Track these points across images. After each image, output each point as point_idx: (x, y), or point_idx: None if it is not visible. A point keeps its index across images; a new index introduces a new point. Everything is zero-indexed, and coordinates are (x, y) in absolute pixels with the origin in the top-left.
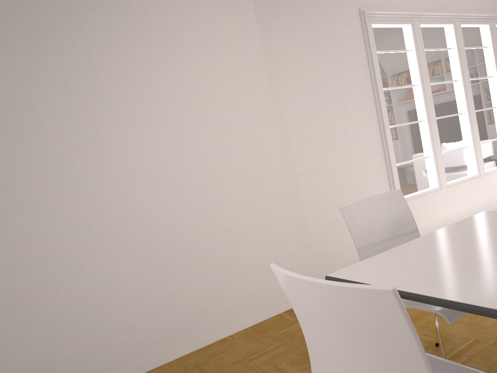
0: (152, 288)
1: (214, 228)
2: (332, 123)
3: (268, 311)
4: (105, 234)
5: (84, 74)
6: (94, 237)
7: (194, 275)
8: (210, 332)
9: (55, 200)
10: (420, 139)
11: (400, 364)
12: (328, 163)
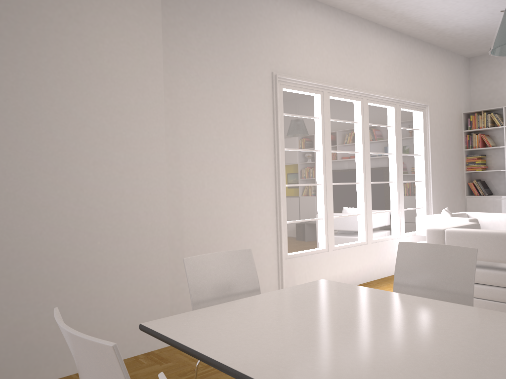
0: None
1: (79, 261)
2: (228, 174)
3: (125, 351)
4: None
5: None
6: None
7: (48, 306)
8: (54, 368)
9: None
10: (315, 201)
11: None
12: (217, 212)
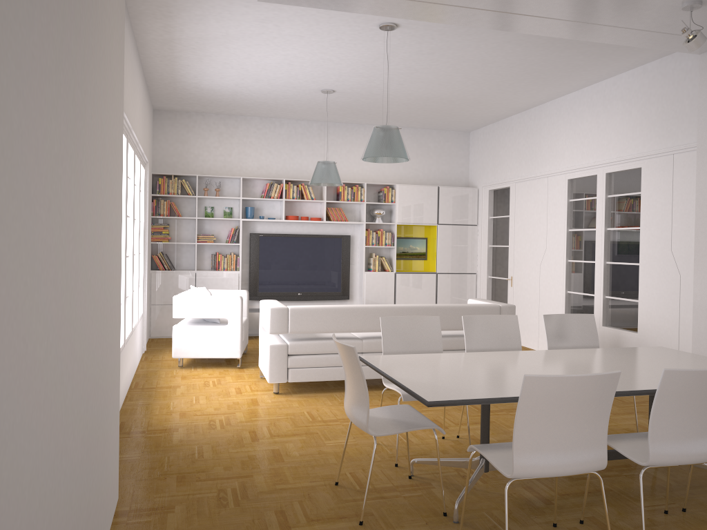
0: (83, 495)
1: (103, 387)
2: None
3: (110, 519)
4: (73, 393)
5: (81, 86)
6: (69, 399)
7: (95, 467)
8: None
9: (59, 319)
10: None
11: (599, 416)
12: None
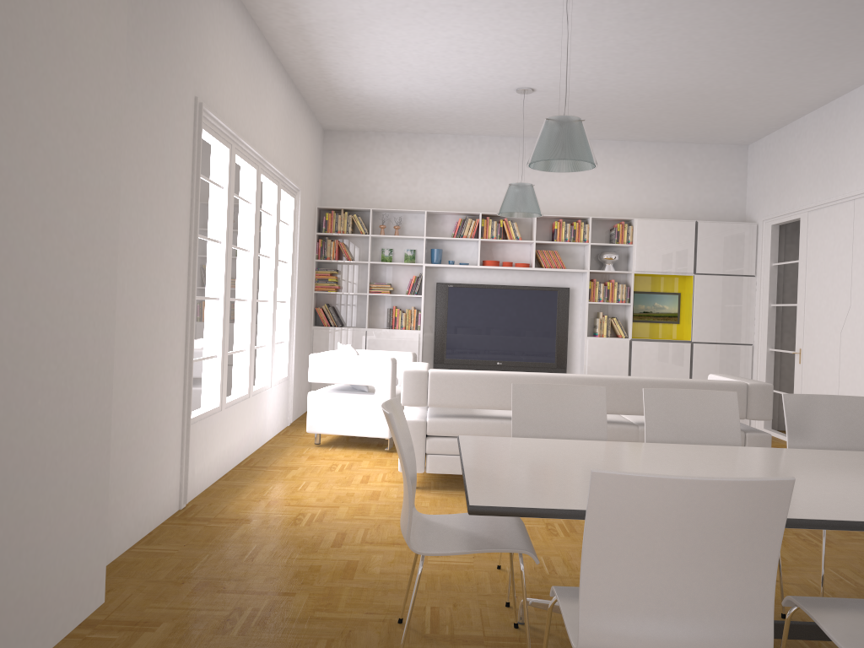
0: None
1: (14, 444)
2: (148, 270)
3: (57, 629)
4: None
5: None
6: None
7: None
8: None
9: None
10: (212, 326)
11: (753, 560)
12: (134, 341)
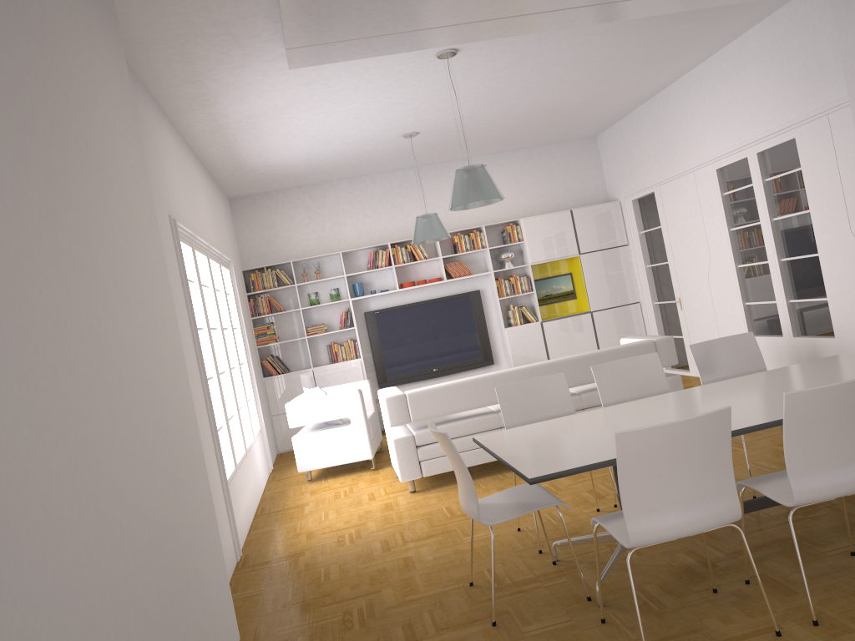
0: None
1: (185, 527)
2: None
3: None
4: (133, 542)
5: (80, 238)
6: (127, 549)
7: (189, 610)
8: None
9: (93, 475)
10: (214, 402)
11: (718, 461)
12: None
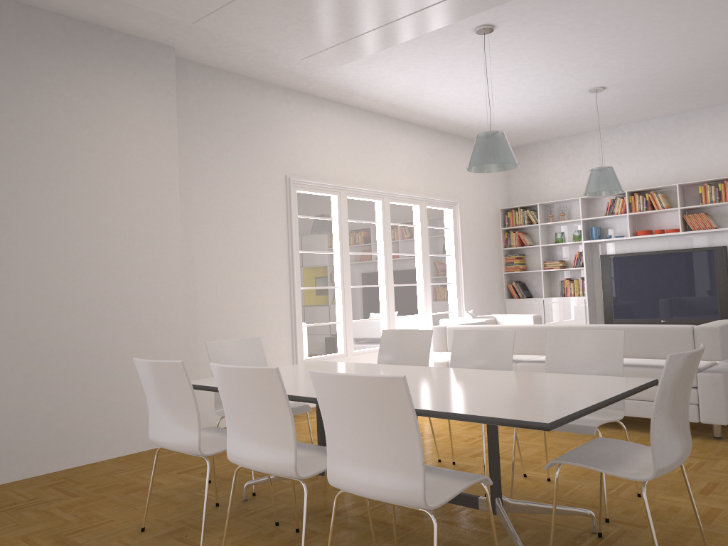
0: (33, 404)
1: (103, 358)
2: (241, 277)
3: (144, 444)
4: None
5: (7, 203)
6: None
7: (76, 398)
8: (82, 454)
9: None
10: (332, 304)
11: (185, 402)
12: (231, 314)
